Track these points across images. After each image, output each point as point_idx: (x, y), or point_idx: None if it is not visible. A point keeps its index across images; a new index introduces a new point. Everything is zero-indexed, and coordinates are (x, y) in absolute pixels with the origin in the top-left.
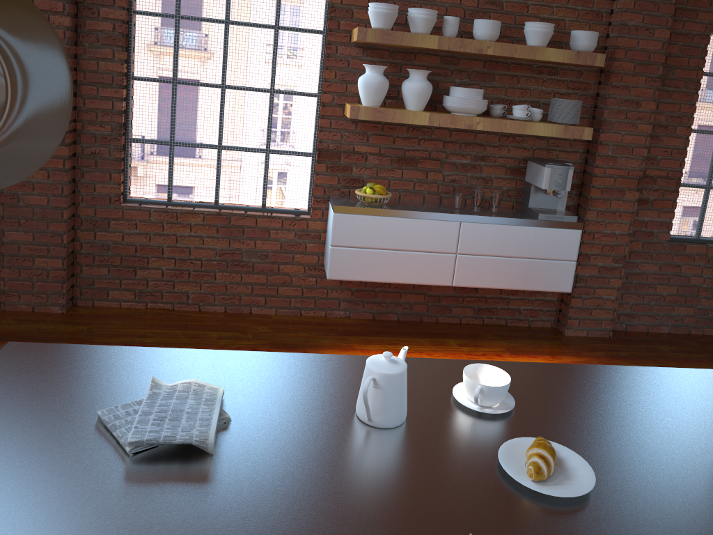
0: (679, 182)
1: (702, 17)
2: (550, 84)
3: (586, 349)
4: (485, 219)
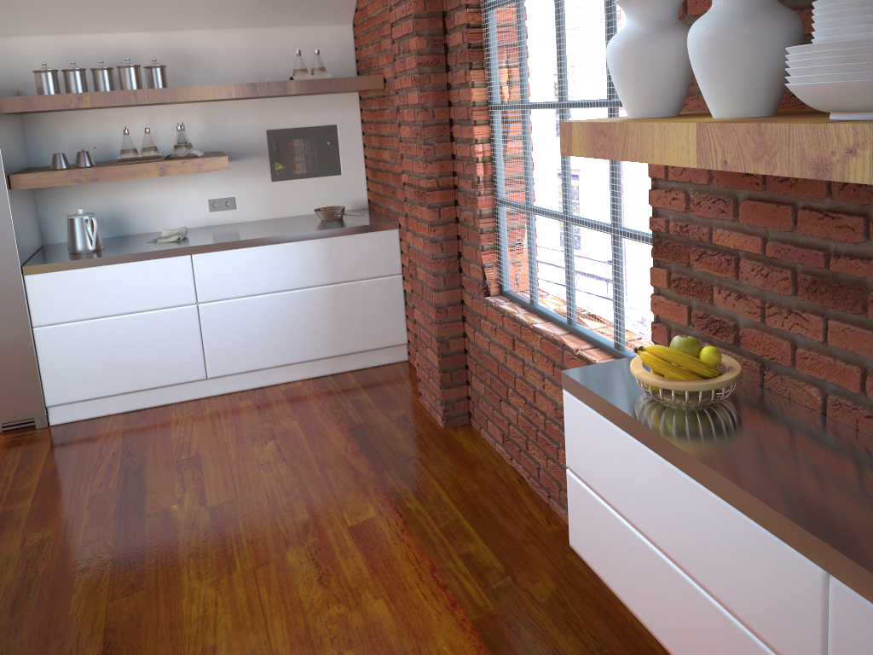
0: None
1: None
2: None
3: None
4: None
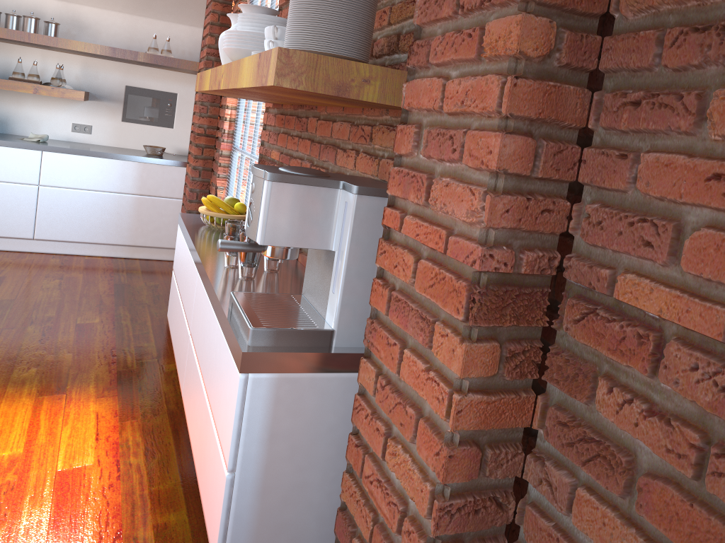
0: None
1: None
2: None
3: None
4: (203, 274)
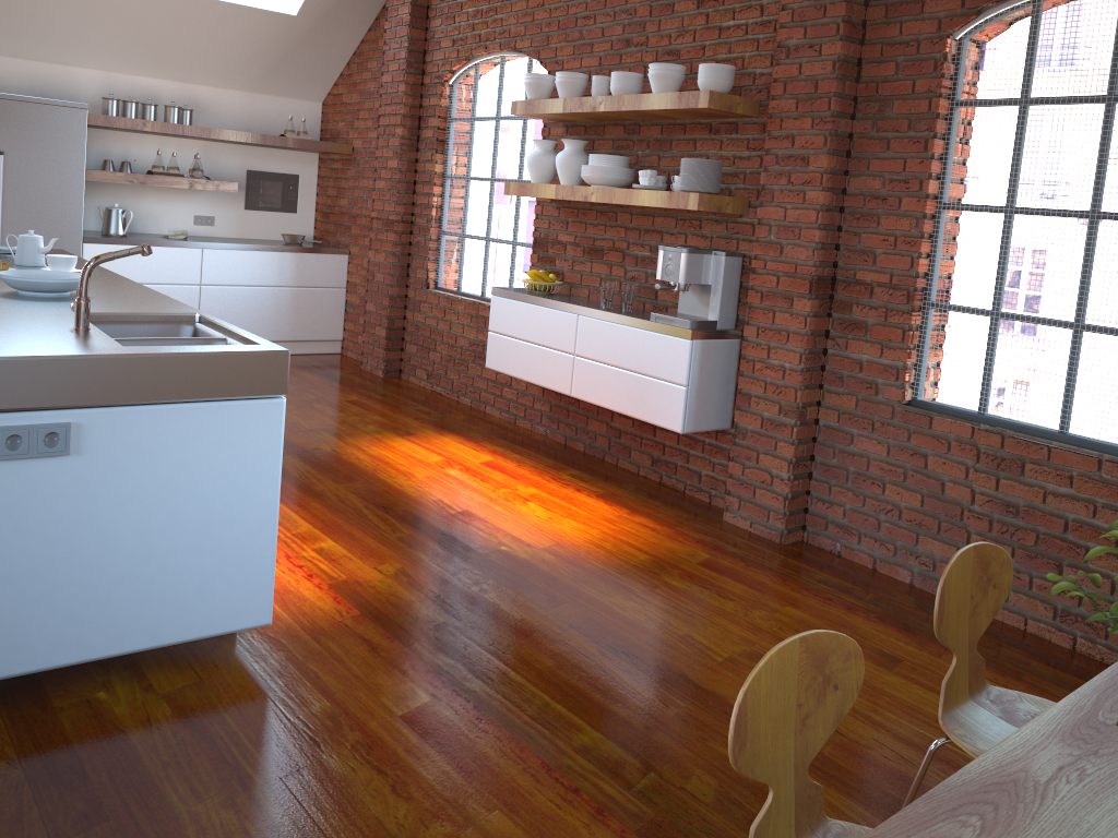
0: (912, 296)
1: (929, 9)
2: (728, 146)
3: (699, 529)
4: (597, 313)
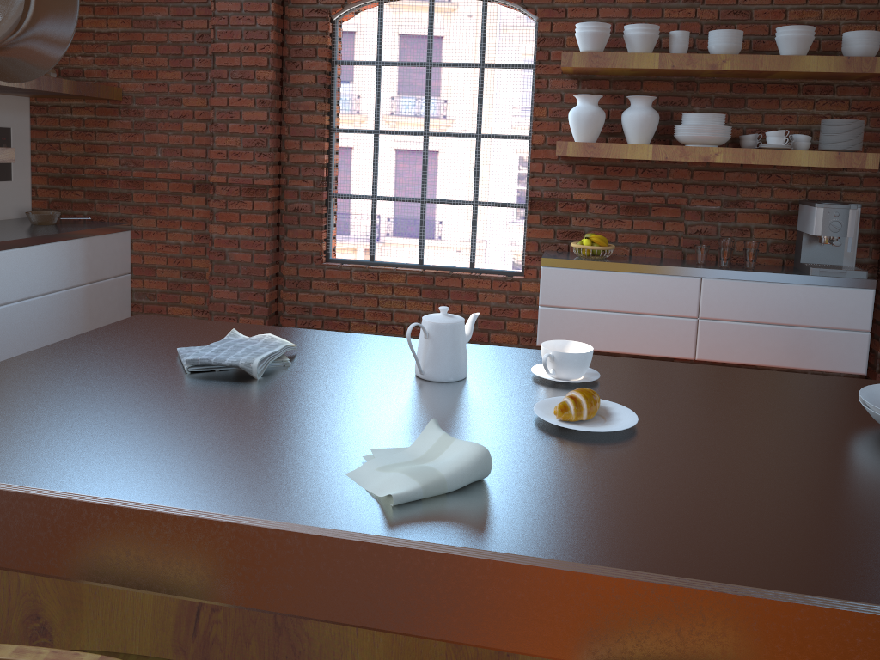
0: None
1: None
2: (824, 105)
3: None
4: (734, 274)
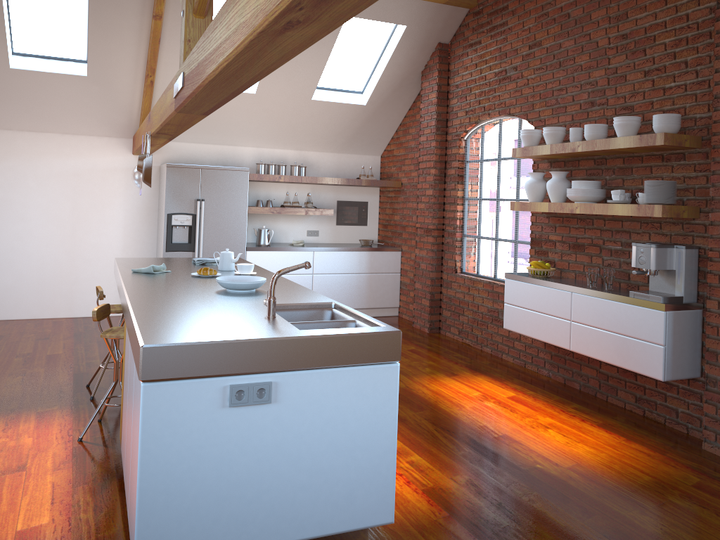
0: None
1: None
2: (678, 169)
3: (685, 456)
4: (587, 291)
